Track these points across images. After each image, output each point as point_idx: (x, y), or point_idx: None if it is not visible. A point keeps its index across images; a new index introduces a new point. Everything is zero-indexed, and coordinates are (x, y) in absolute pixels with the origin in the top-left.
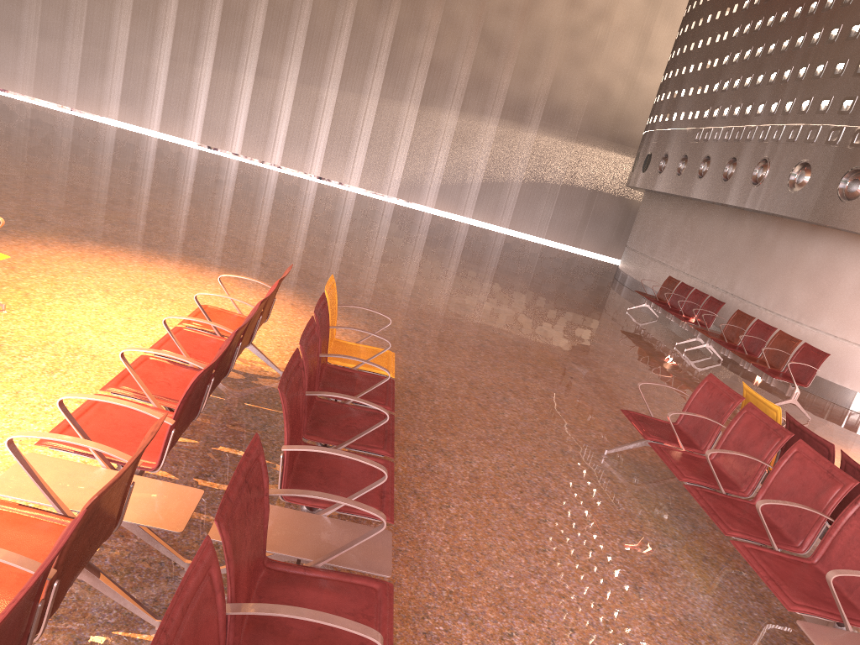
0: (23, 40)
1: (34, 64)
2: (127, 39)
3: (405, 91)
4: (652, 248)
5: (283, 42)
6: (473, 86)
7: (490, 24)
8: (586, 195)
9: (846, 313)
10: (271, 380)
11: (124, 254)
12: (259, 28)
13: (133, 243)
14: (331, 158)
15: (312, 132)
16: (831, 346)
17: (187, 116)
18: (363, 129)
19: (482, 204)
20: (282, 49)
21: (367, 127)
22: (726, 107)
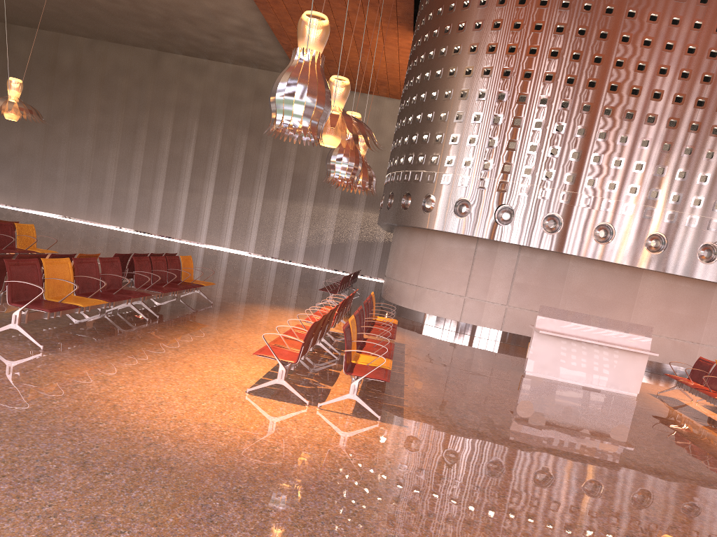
0: (57, 184)
1: (63, 197)
2: (115, 178)
3: (278, 193)
4: None
5: (204, 171)
6: (320, 186)
7: (327, 149)
8: None
9: (401, 267)
10: None
11: None
12: (189, 165)
13: None
14: (236, 236)
15: (223, 222)
16: (397, 286)
17: (149, 218)
18: (254, 218)
19: (333, 258)
20: (204, 175)
21: (257, 216)
22: None
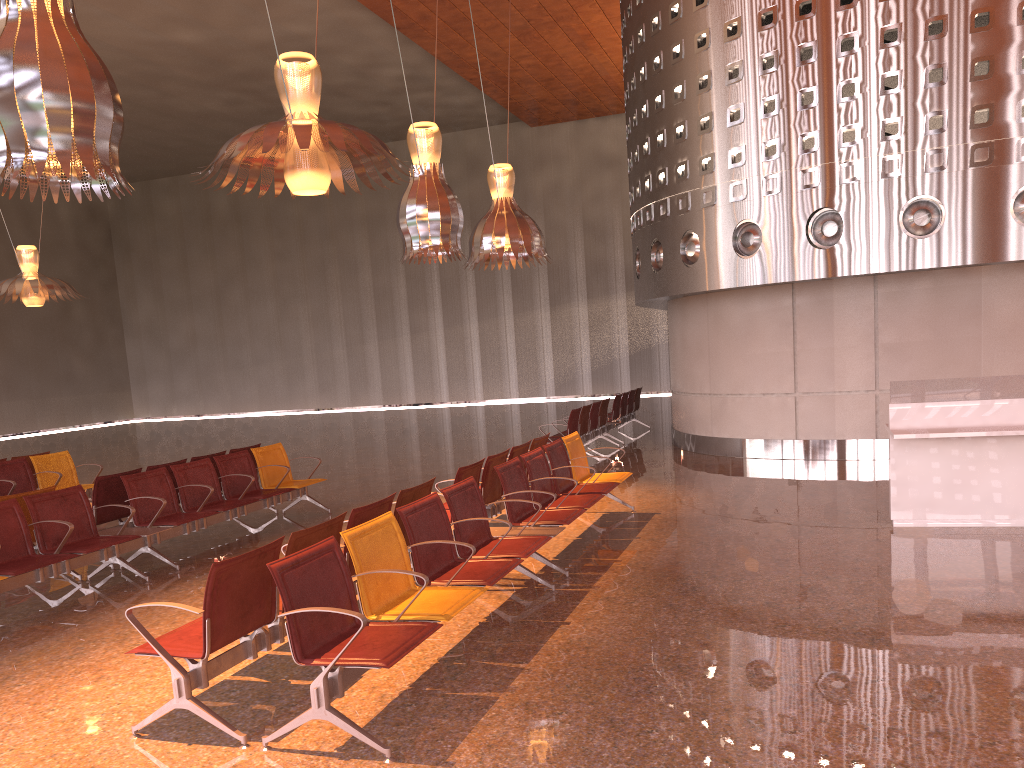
0: (247, 371)
1: (257, 385)
2: (313, 343)
3: (533, 301)
4: None
5: (424, 299)
6: (591, 273)
7: (588, 215)
8: None
9: (682, 369)
10: None
11: None
12: (403, 296)
13: None
14: (488, 380)
15: (466, 364)
16: (684, 402)
17: (369, 386)
18: (508, 346)
19: (636, 375)
20: (425, 305)
21: (511, 343)
22: None
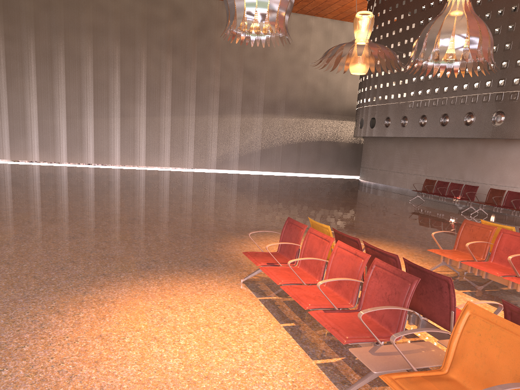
0: None
1: None
2: (36, 111)
3: (208, 109)
4: (389, 166)
5: (133, 95)
6: (245, 99)
7: (247, 64)
8: (316, 144)
9: None
10: (460, 277)
11: (268, 237)
12: (117, 90)
13: (252, 230)
14: (174, 155)
15: (160, 142)
16: None
17: (83, 149)
18: (189, 135)
19: (263, 162)
20: (133, 99)
21: (191, 133)
22: (427, 89)
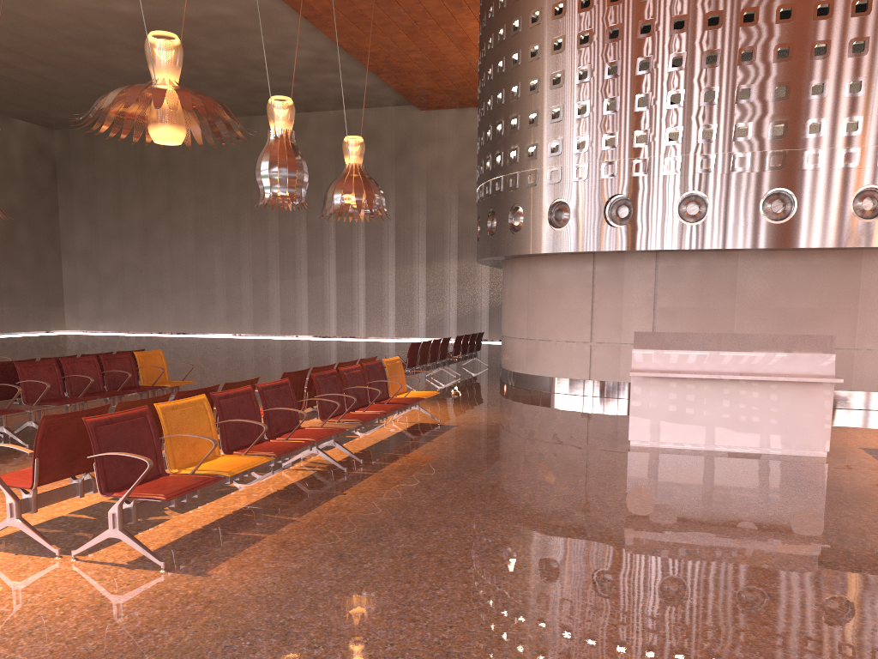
0: (166, 297)
1: (174, 310)
2: (225, 278)
3: (413, 256)
4: None
5: (321, 248)
6: (462, 237)
7: (463, 188)
8: None
9: (508, 318)
10: None
11: None
12: (304, 244)
13: None
14: (371, 320)
15: (353, 305)
16: (508, 344)
17: (269, 318)
18: (389, 293)
19: (494, 325)
20: (322, 253)
21: (391, 290)
22: None
